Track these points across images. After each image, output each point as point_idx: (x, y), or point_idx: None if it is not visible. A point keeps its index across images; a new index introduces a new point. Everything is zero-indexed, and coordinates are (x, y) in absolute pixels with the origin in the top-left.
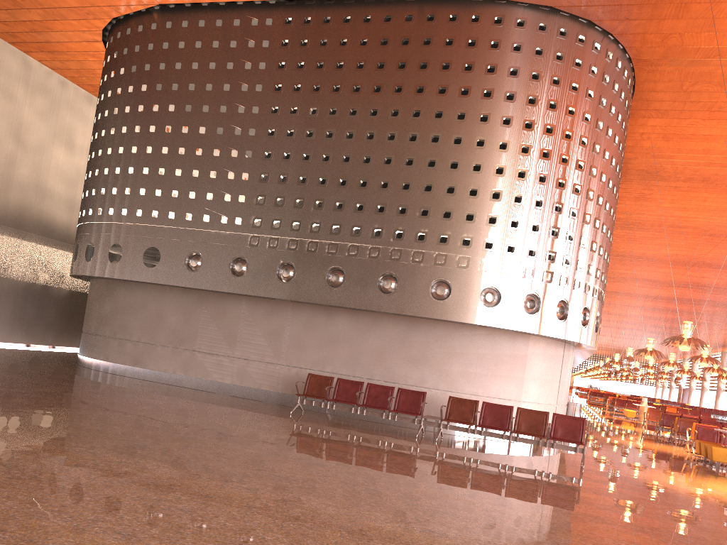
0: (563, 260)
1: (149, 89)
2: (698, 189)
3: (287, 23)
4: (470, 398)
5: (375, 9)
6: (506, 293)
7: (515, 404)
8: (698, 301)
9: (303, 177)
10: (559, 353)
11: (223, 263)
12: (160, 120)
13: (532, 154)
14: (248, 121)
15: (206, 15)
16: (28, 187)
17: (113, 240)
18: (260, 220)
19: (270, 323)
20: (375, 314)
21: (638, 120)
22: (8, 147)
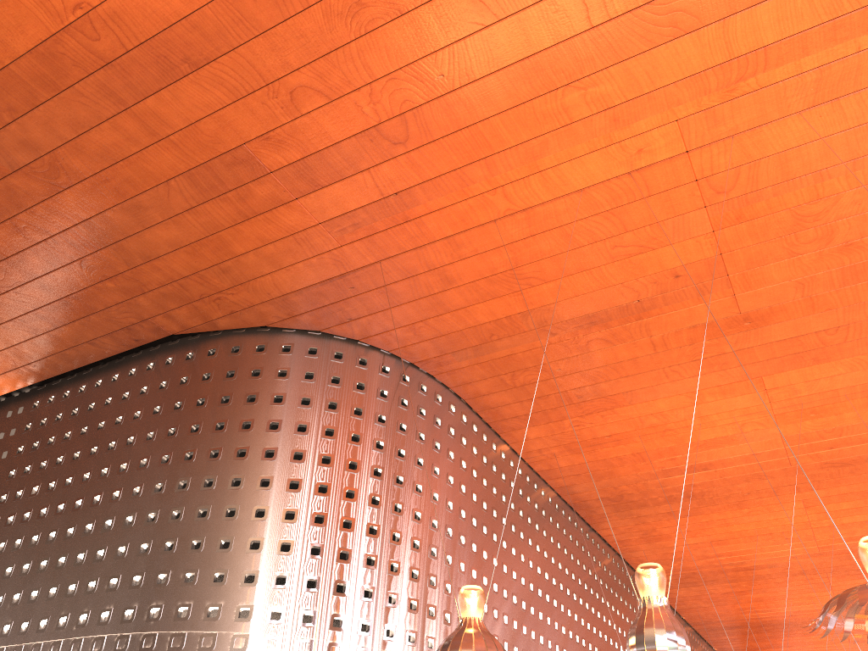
0: (299, 617)
1: None
2: (699, 509)
3: (34, 406)
4: None
5: (107, 372)
6: None
7: None
8: None
9: (9, 568)
10: None
11: None
12: None
13: (246, 485)
14: None
15: None
16: None
17: None
18: None
19: None
20: None
21: (515, 435)
22: None
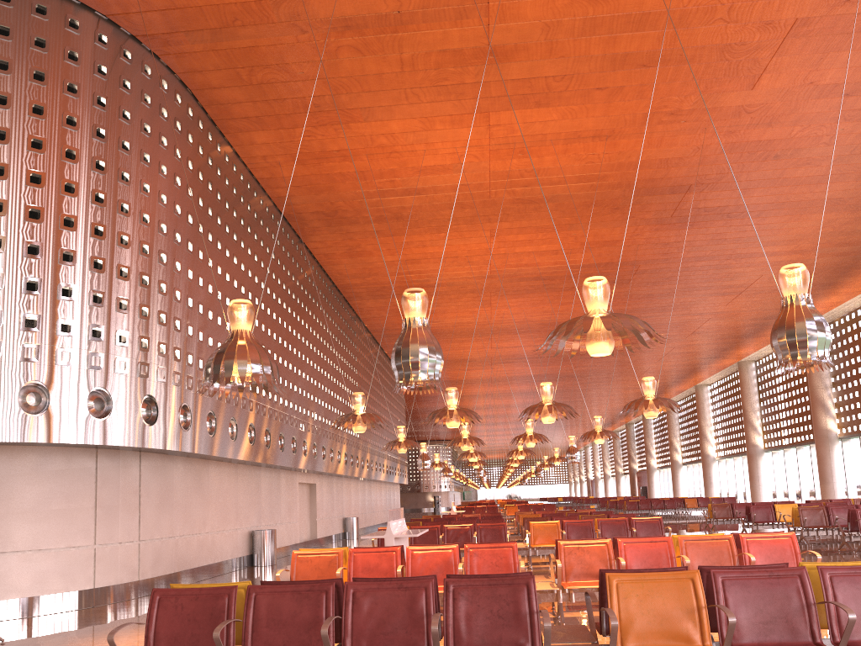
0: (21, 321)
1: None
2: (403, 230)
3: None
4: None
5: None
6: None
7: None
8: (536, 377)
9: None
10: (80, 465)
11: None
12: None
13: None
14: None
15: None
16: None
17: None
18: None
19: None
20: None
21: (241, 137)
22: None
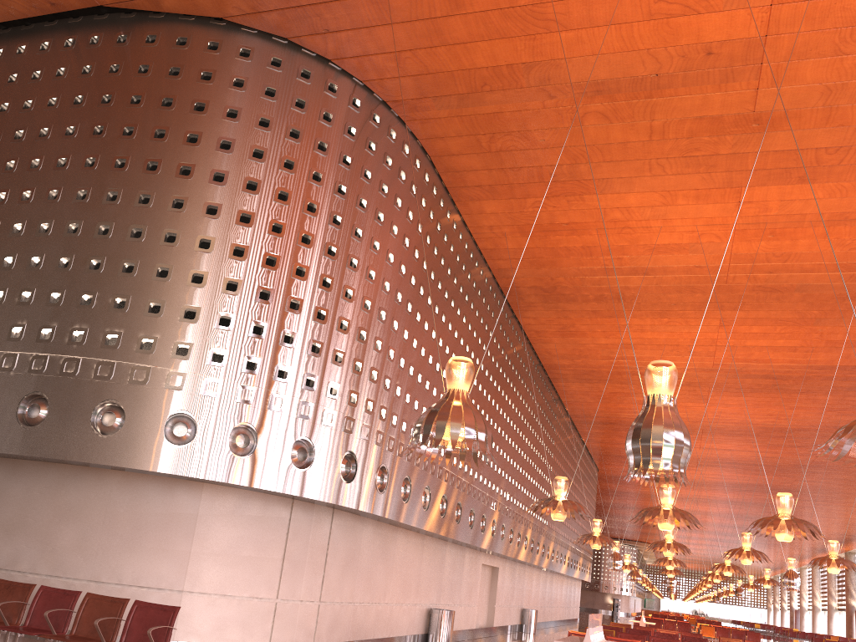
0: (243, 362)
1: None
2: (623, 312)
3: None
4: (86, 587)
5: (10, 40)
6: (135, 412)
7: (170, 597)
8: (746, 486)
9: None
10: (275, 514)
11: None
12: None
13: (190, 210)
14: None
15: None
16: None
17: None
18: None
19: None
20: None
21: (471, 206)
22: None
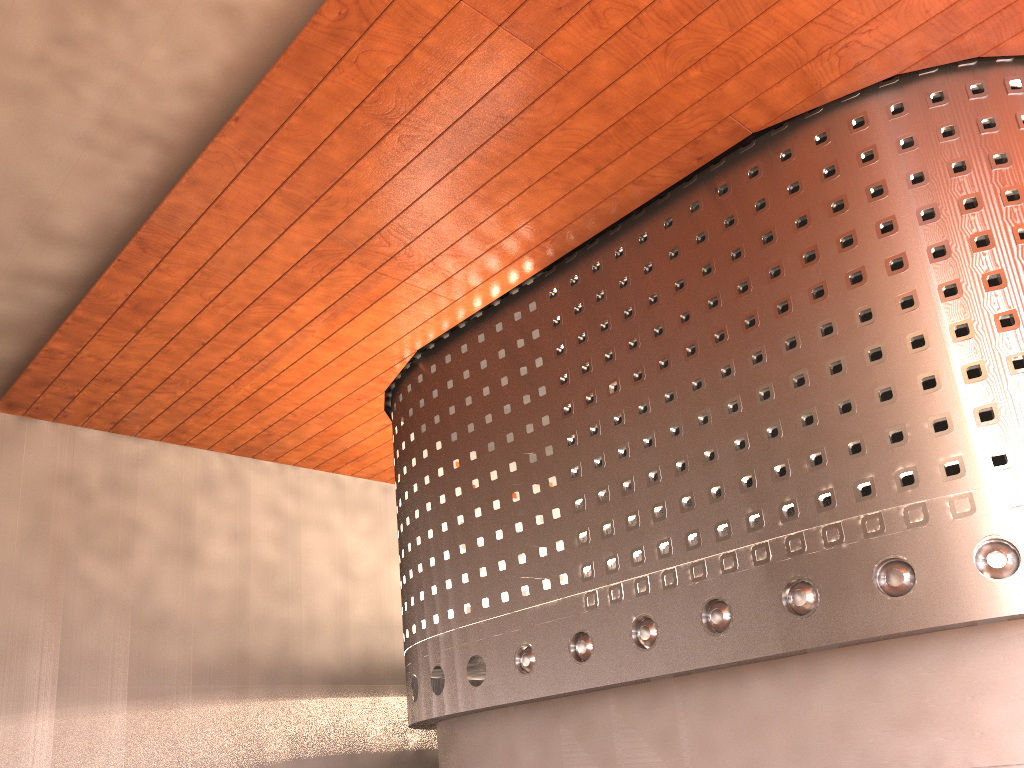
0: None
1: (430, 452)
2: None
3: (553, 296)
4: None
5: (649, 220)
6: None
7: None
8: None
9: (627, 482)
10: None
11: (560, 648)
12: (447, 485)
13: (968, 290)
14: (541, 439)
15: (467, 336)
16: (370, 627)
17: (433, 662)
18: (589, 566)
19: (654, 723)
20: (808, 655)
21: None
22: (336, 586)
